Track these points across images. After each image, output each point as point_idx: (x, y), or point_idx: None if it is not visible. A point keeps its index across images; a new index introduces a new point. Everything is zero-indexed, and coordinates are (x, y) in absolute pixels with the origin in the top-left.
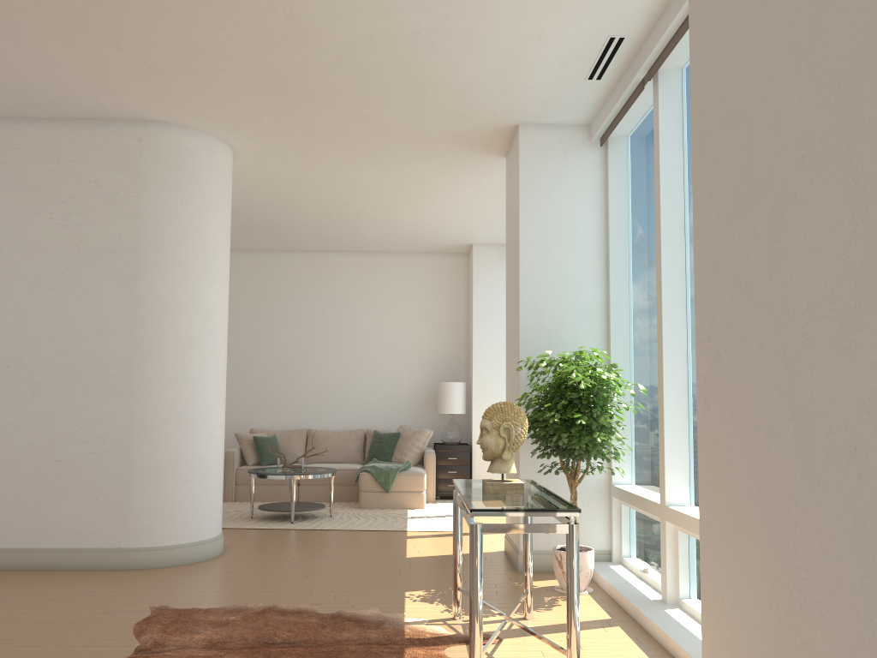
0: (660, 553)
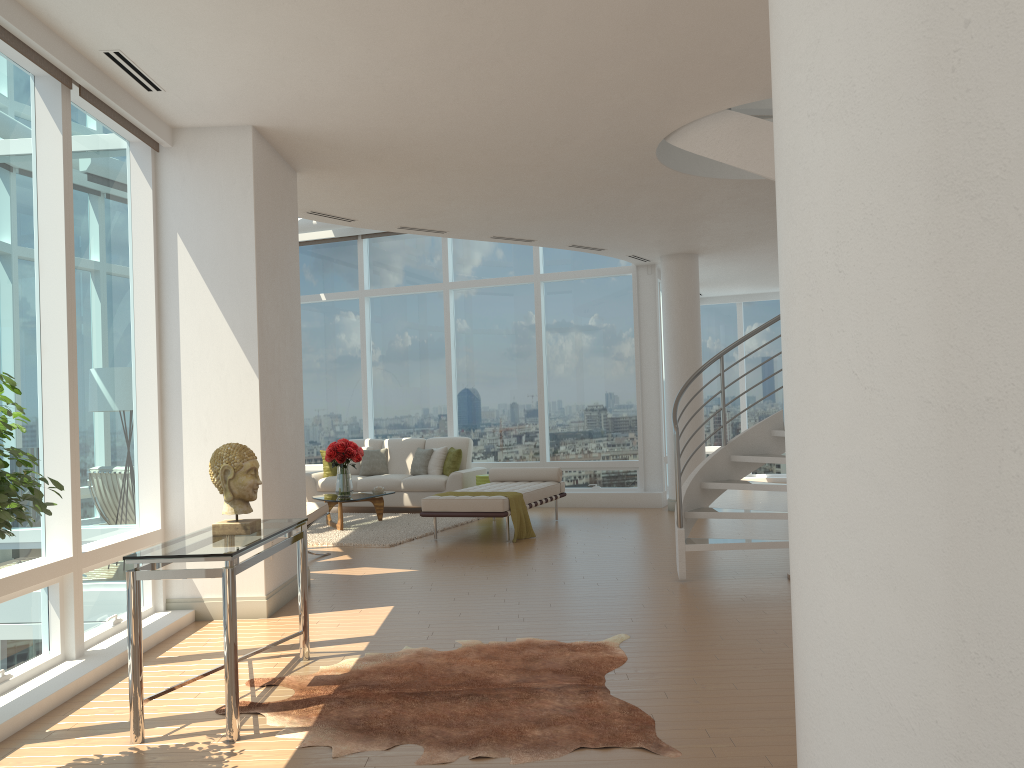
0: None
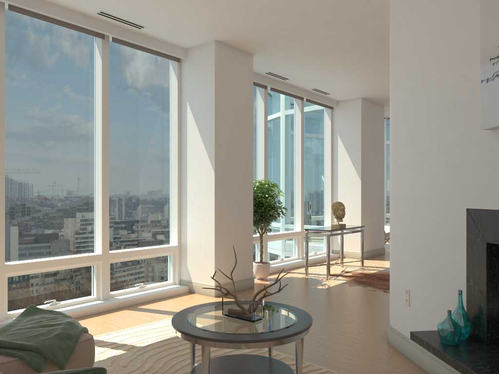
0: (264, 252)
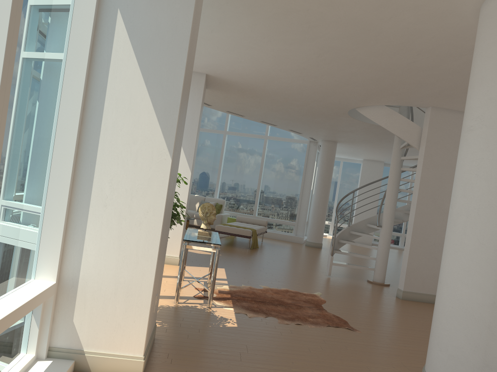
0: None
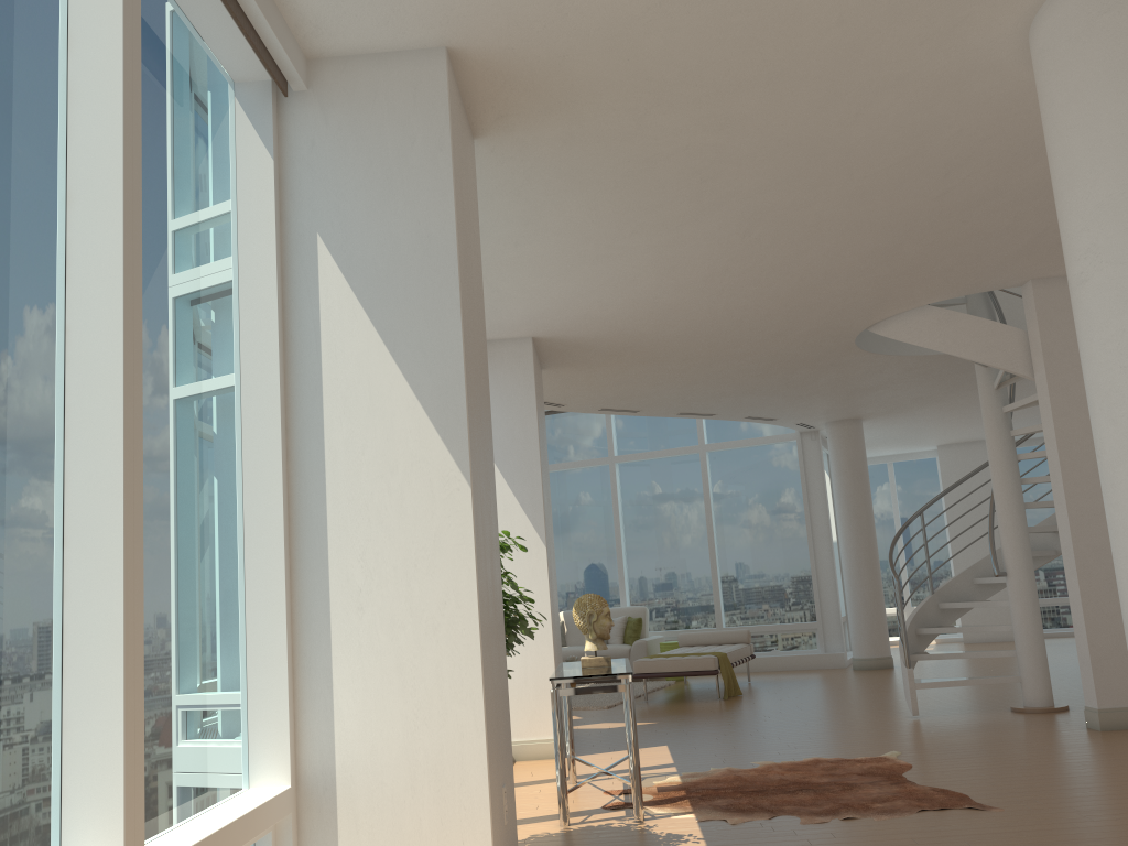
0: None
